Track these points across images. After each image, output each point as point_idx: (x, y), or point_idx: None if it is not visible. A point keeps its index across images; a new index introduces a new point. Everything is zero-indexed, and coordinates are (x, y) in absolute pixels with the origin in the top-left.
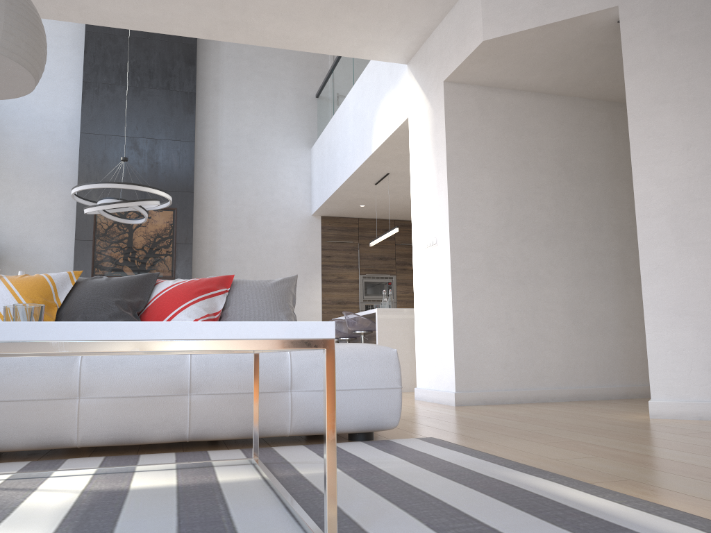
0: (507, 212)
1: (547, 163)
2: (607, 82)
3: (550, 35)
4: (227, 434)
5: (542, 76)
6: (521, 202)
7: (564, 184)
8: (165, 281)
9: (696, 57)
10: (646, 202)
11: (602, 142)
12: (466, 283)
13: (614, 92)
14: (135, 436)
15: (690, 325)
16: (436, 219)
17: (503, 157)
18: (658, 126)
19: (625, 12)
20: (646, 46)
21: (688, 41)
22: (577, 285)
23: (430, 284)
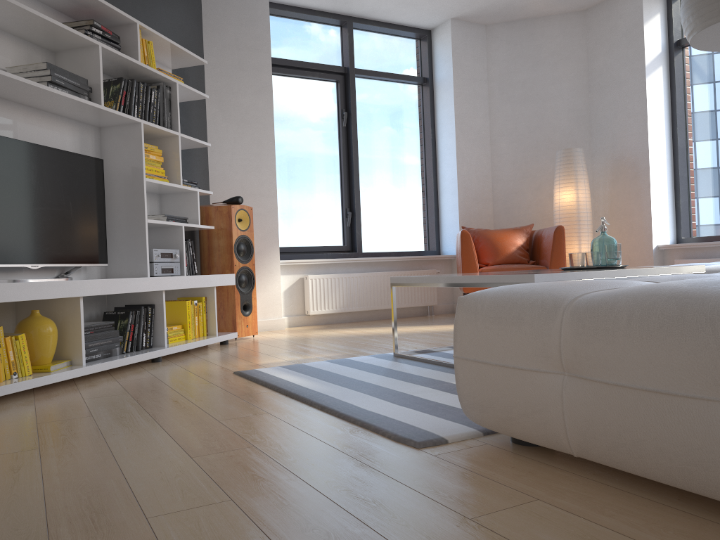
0: None
1: None
2: None
3: None
4: None
5: None
6: None
7: None
8: None
9: None
10: None
11: None
12: None
13: None
14: None
15: None
16: None
17: None
18: None
19: None
20: None
21: None
22: None
23: None
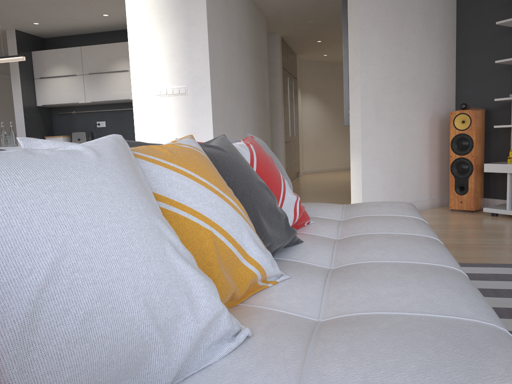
0: (227, 73)
1: (235, 36)
2: None
3: None
4: None
5: None
6: (230, 65)
7: (240, 55)
8: None
9: (388, 3)
10: (365, 89)
11: (247, 26)
12: (217, 131)
13: None
14: None
15: (378, 165)
16: (185, 70)
17: (224, 25)
18: (372, 41)
19: None
20: None
21: None
22: (245, 132)
23: (171, 129)
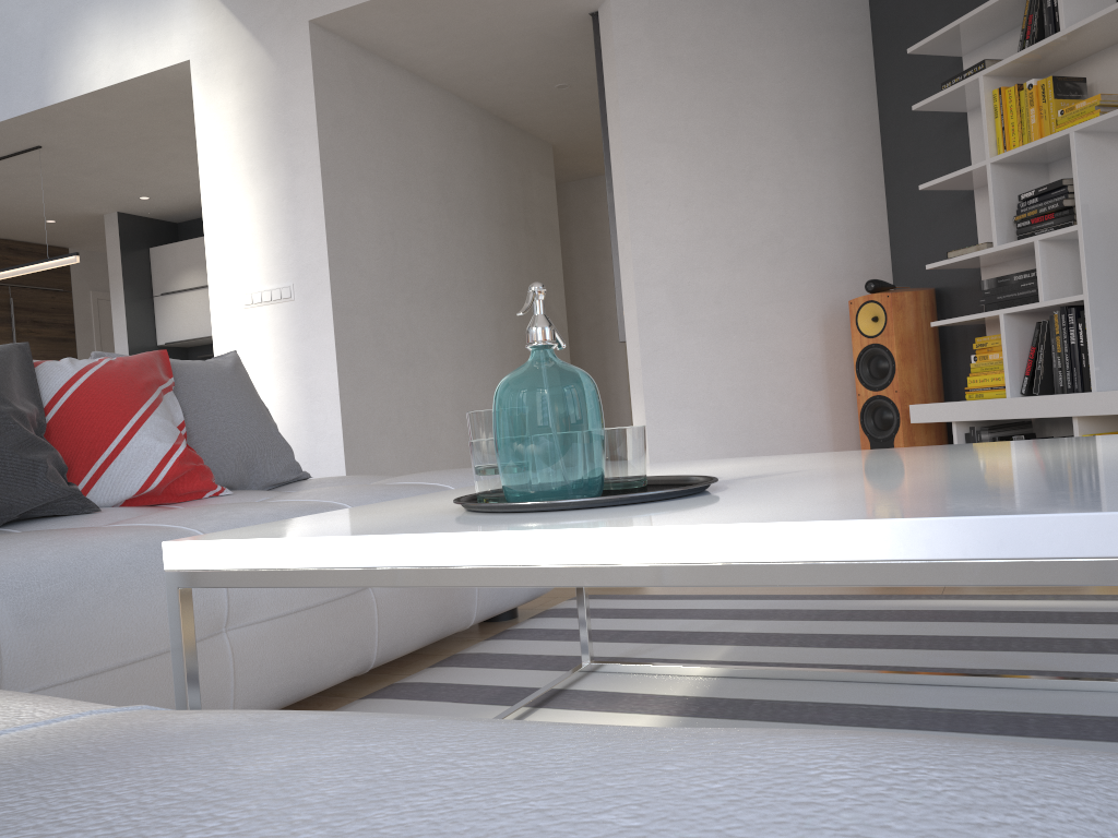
0: (392, 255)
1: (427, 186)
2: (502, 83)
3: (509, 3)
4: (414, 647)
5: (442, 54)
6: (405, 241)
7: (444, 221)
8: (48, 363)
9: (693, 93)
10: (645, 266)
11: (475, 165)
12: (354, 365)
13: (496, 98)
14: (312, 685)
15: (691, 420)
16: (289, 256)
17: (383, 168)
18: (656, 171)
19: (618, 7)
20: (642, 61)
21: (685, 69)
22: (462, 368)
23: (270, 365)
